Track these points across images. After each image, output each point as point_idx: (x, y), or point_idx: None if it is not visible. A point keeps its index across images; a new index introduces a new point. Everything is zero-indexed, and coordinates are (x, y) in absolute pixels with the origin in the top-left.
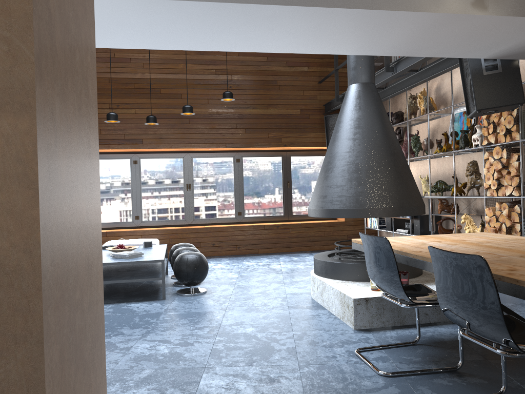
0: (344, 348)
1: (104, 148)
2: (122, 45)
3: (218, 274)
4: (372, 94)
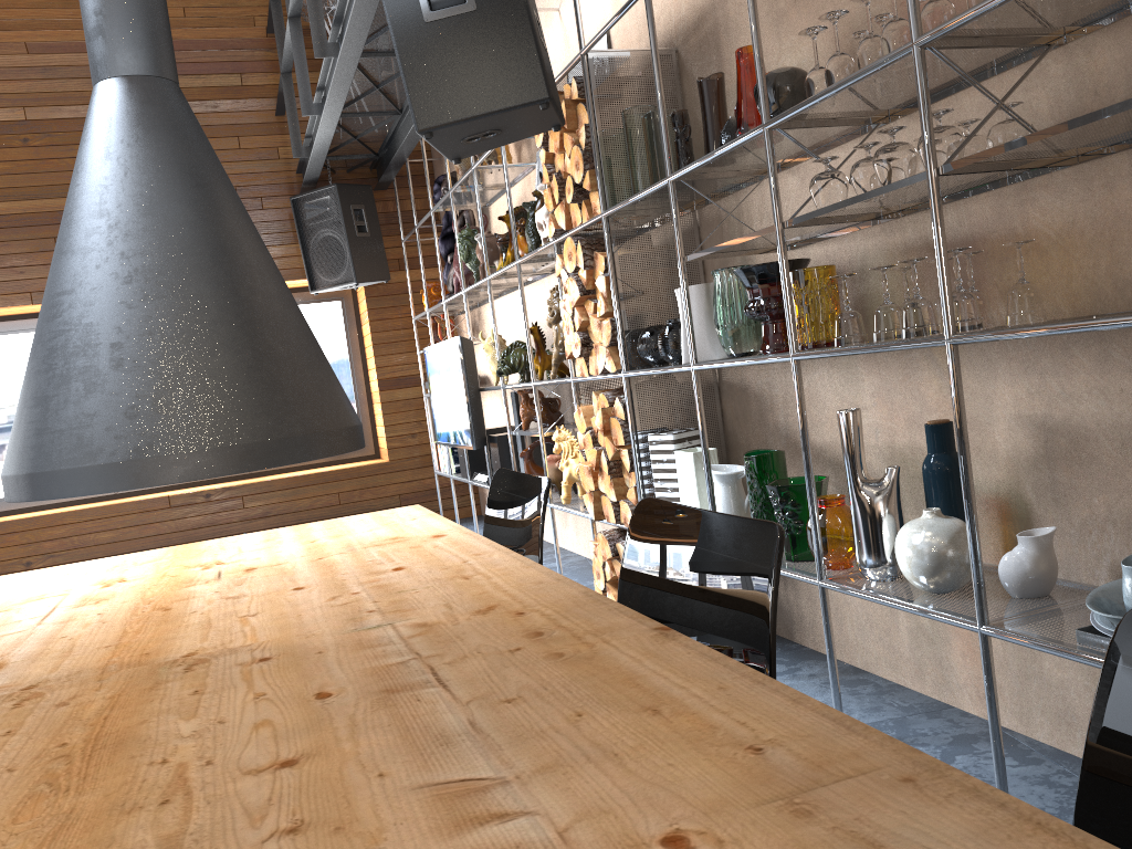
0: None
1: None
2: None
3: None
4: (150, 110)
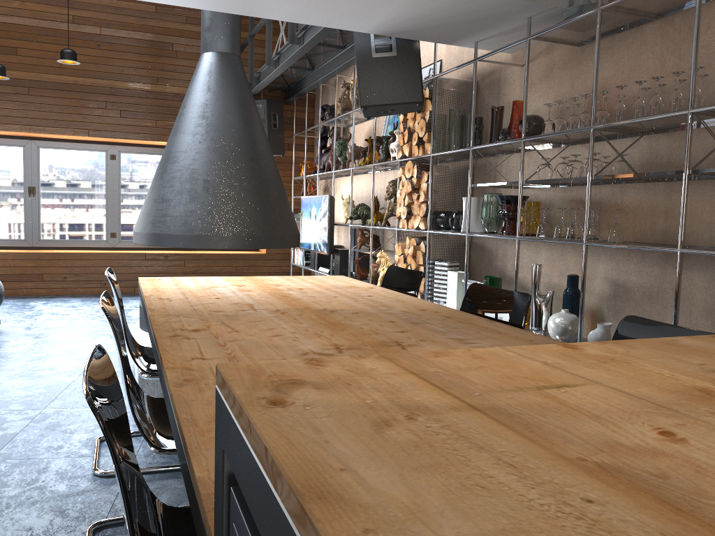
0: (90, 434)
1: None
2: None
3: (38, 321)
4: (230, 70)
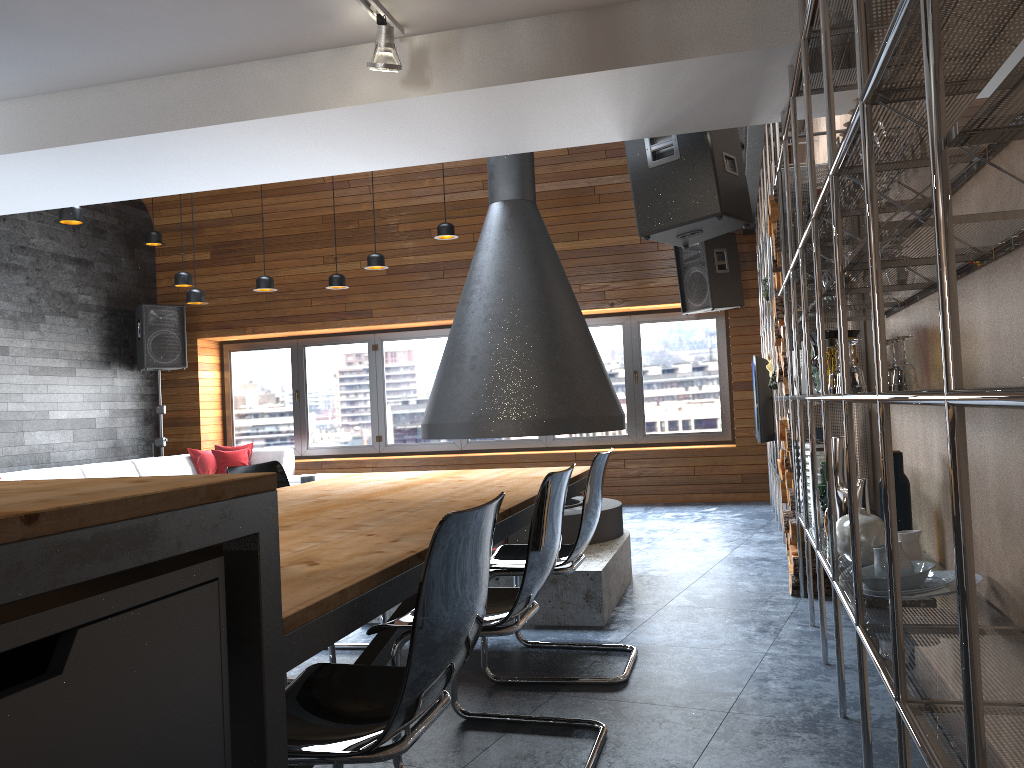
0: None
1: (317, 327)
2: (63, 203)
3: None
4: (512, 220)
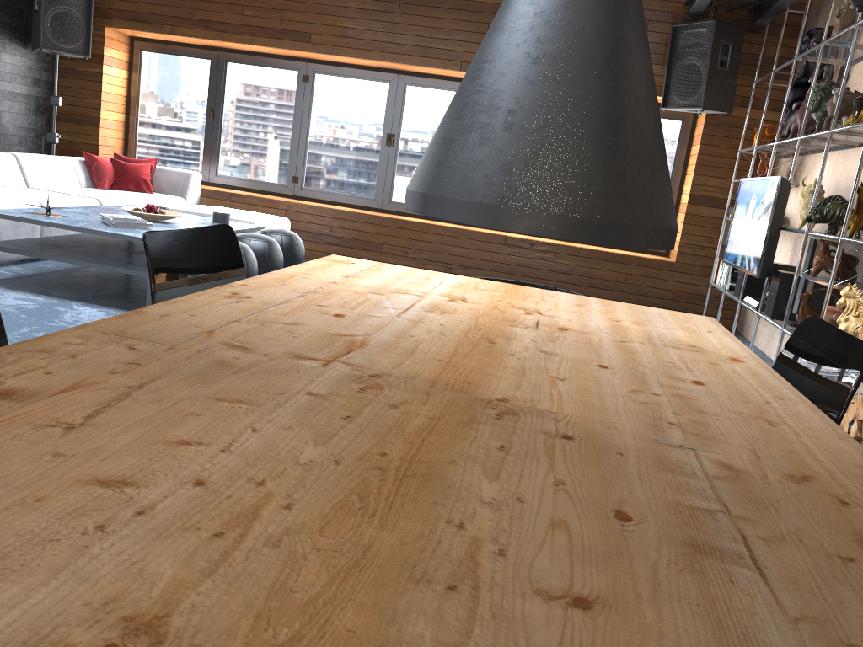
0: None
1: (245, 41)
2: None
3: None
4: None
